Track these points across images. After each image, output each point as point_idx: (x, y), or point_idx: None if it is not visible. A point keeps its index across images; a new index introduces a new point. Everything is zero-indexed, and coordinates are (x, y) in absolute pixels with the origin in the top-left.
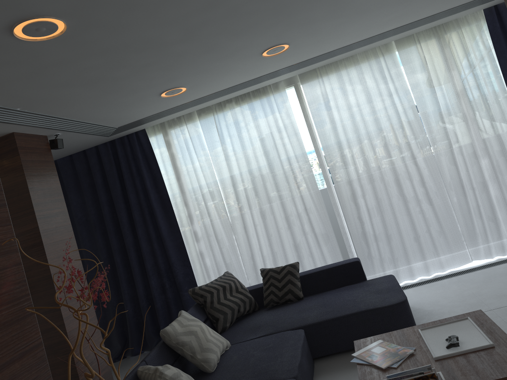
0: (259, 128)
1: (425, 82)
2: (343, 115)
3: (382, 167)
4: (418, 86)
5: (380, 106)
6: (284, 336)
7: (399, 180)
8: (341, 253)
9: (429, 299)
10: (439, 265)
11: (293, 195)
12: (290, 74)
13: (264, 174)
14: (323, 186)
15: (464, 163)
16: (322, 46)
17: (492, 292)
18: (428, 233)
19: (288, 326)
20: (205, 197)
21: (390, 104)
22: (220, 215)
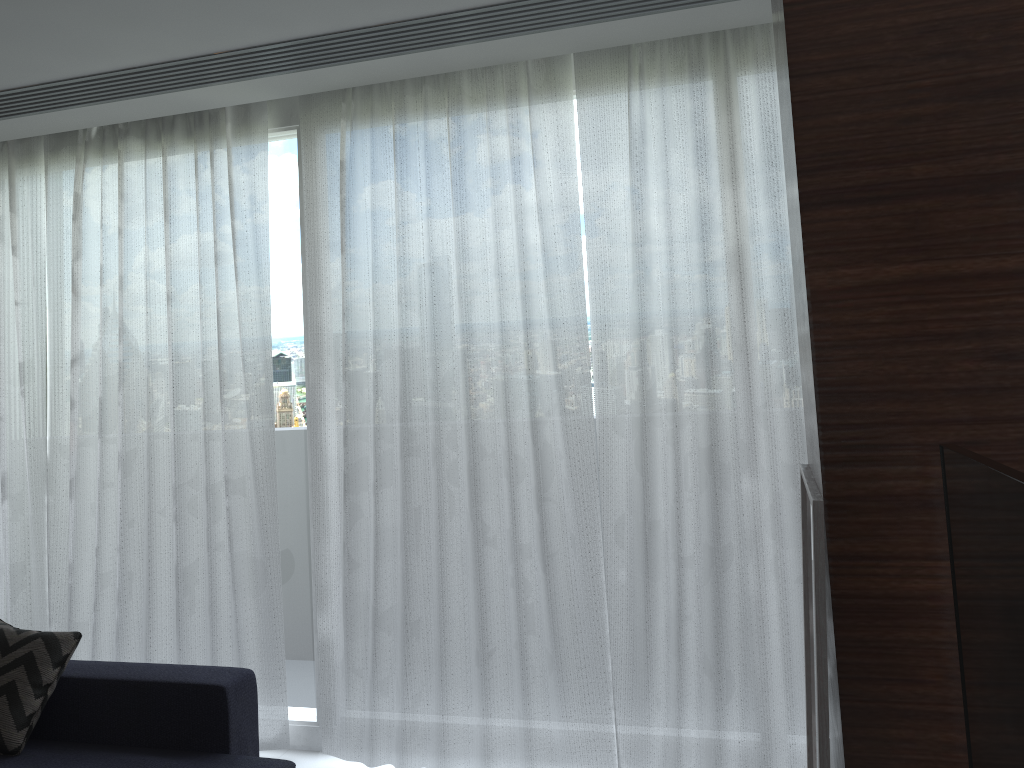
0: (171, 224)
1: (630, 200)
2: (388, 241)
3: (451, 420)
4: (606, 208)
5: (490, 241)
6: None
7: (478, 473)
8: (299, 626)
9: None
10: (524, 758)
11: (209, 432)
12: (258, 90)
13: (157, 354)
14: (302, 427)
15: (674, 475)
16: (243, 2)
17: None
18: (517, 652)
19: None
20: (7, 373)
21: (516, 242)
22: (28, 433)
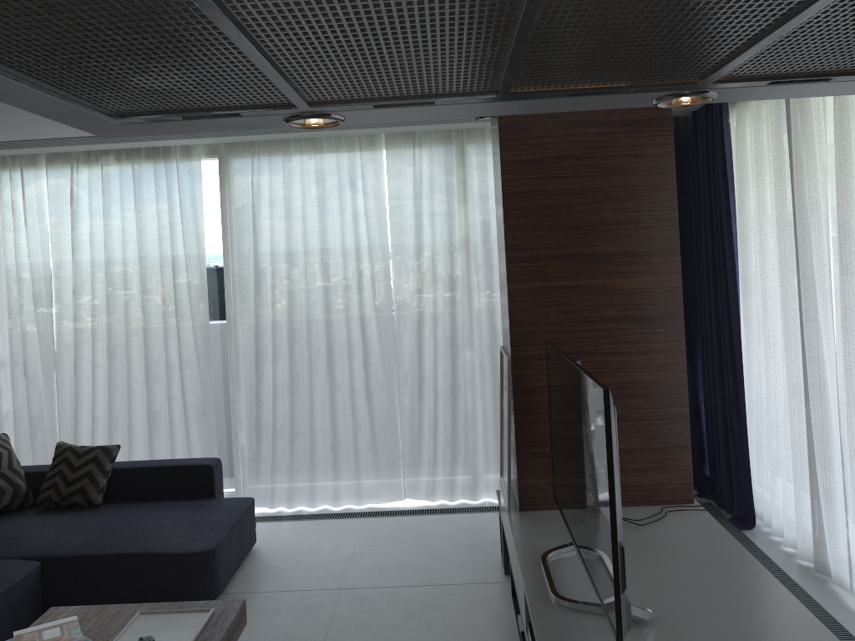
0: (140, 211)
1: (413, 211)
2: (279, 226)
3: (316, 325)
4: (401, 215)
5: (337, 229)
6: (0, 568)
7: (332, 352)
8: (223, 440)
9: (294, 547)
10: (356, 495)
11: (167, 333)
12: (205, 140)
13: (130, 288)
14: (223, 329)
15: (434, 350)
16: None
17: (373, 559)
18: (353, 443)
19: (24, 552)
20: (24, 299)
21: (353, 231)
22: (40, 336)
